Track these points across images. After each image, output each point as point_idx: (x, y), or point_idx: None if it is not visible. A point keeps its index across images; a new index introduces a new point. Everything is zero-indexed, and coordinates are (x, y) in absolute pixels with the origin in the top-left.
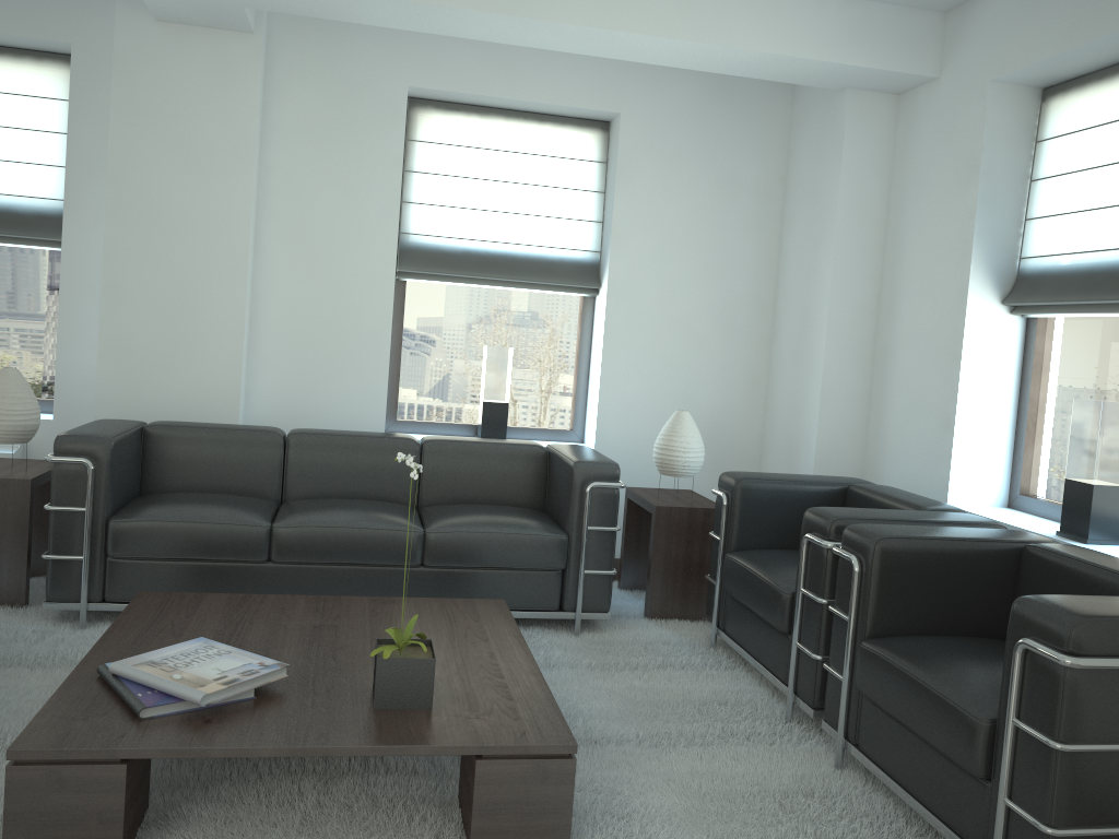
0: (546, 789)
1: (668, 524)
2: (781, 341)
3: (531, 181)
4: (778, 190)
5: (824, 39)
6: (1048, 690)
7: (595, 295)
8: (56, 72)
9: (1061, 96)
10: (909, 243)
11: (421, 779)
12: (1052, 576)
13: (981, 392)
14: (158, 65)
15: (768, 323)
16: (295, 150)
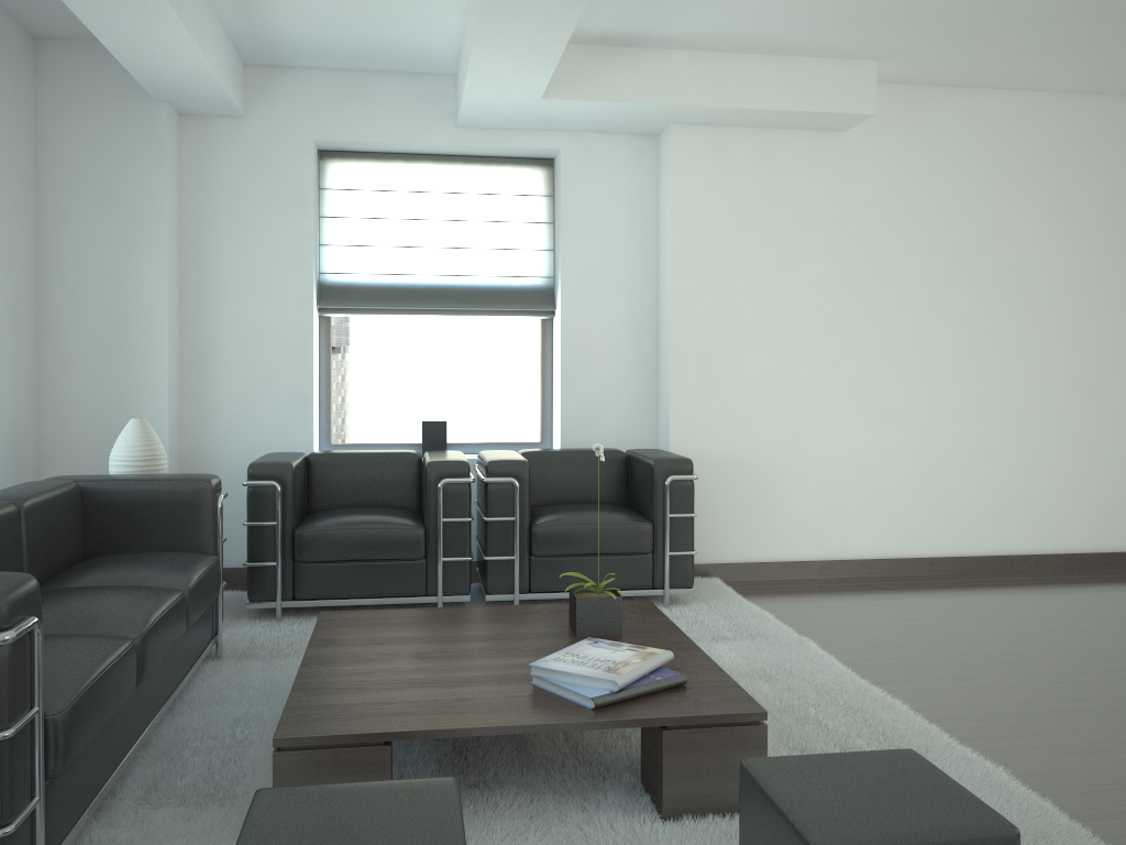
0: None
1: None
2: (66, 339)
3: None
4: (33, 176)
5: (225, 69)
6: (686, 494)
7: None
8: None
9: (340, 161)
10: (222, 252)
11: None
12: (550, 464)
13: (316, 373)
14: None
15: (35, 321)
16: None
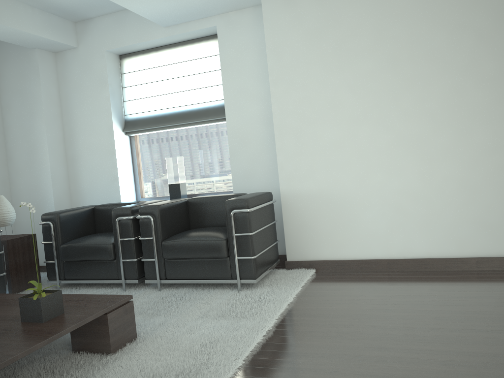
0: (128, 316)
1: (13, 247)
2: (16, 161)
3: None
4: None
5: (37, 26)
6: (244, 221)
7: None
8: None
9: (128, 58)
10: (76, 112)
11: (48, 356)
12: (201, 204)
13: (123, 164)
14: None
15: (4, 154)
16: None
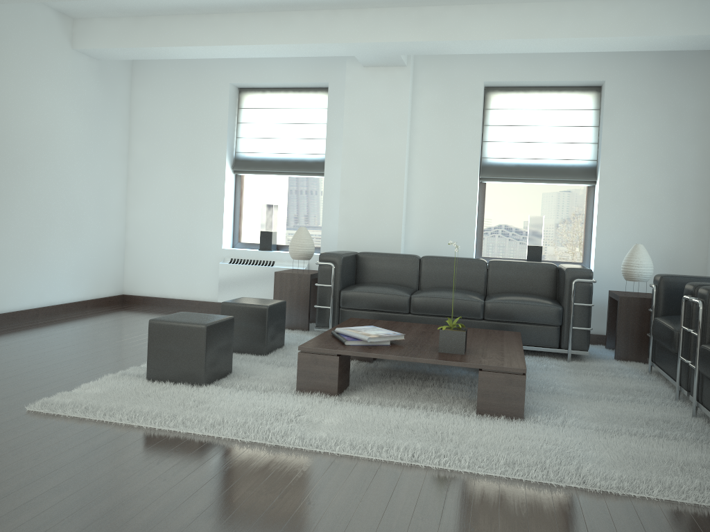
0: (511, 388)
1: (627, 307)
2: None
3: (554, 124)
4: None
5: None
6: None
7: (594, 185)
8: (322, 96)
9: None
10: None
11: (463, 392)
12: None
13: None
14: (364, 87)
15: (708, 195)
16: (427, 120)
